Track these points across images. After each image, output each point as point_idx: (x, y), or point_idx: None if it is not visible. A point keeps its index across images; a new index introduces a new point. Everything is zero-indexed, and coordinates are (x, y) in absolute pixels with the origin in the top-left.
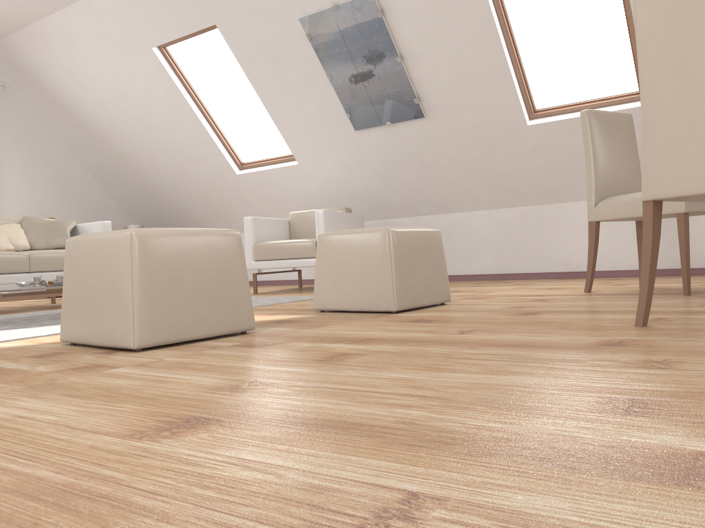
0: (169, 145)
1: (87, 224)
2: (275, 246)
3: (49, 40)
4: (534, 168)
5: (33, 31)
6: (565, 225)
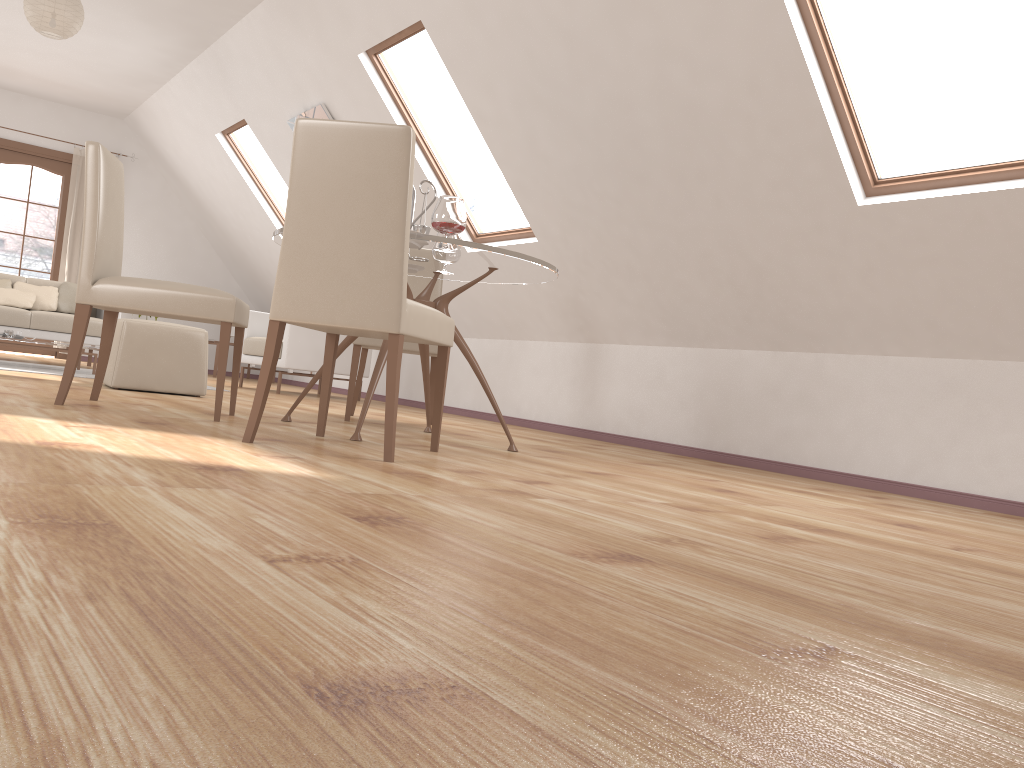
0: (252, 230)
1: None
2: (256, 342)
3: (157, 118)
4: (491, 297)
5: (146, 109)
6: (524, 366)
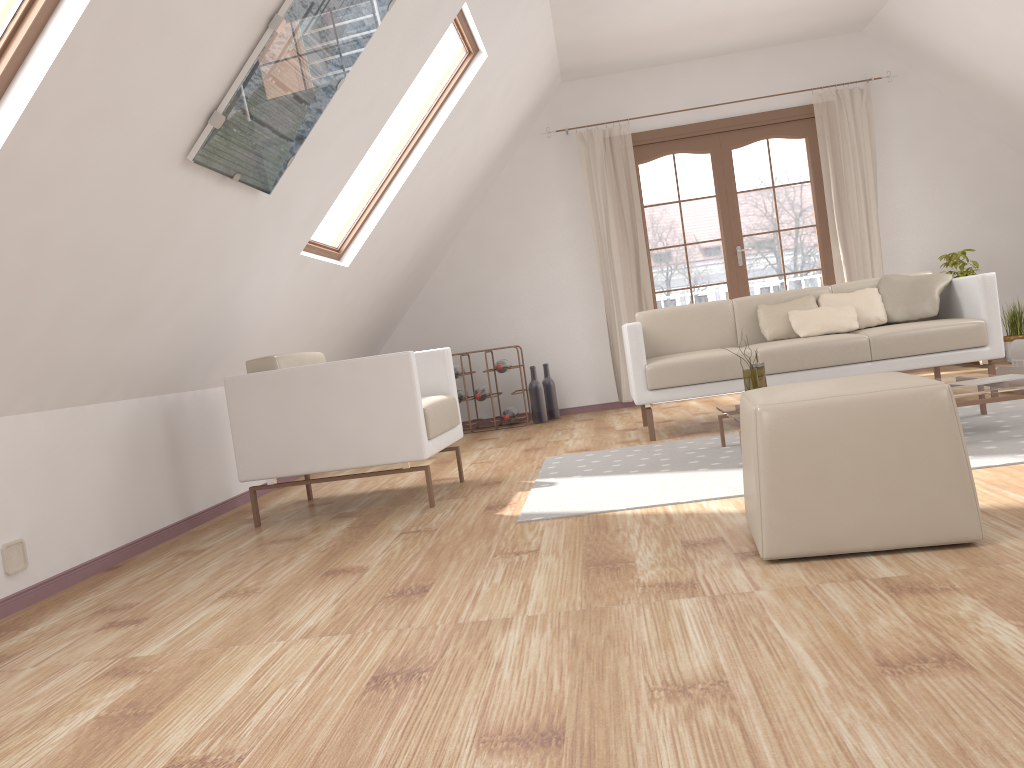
0: None
1: (962, 279)
2: None
3: None
4: None
5: None
6: None
